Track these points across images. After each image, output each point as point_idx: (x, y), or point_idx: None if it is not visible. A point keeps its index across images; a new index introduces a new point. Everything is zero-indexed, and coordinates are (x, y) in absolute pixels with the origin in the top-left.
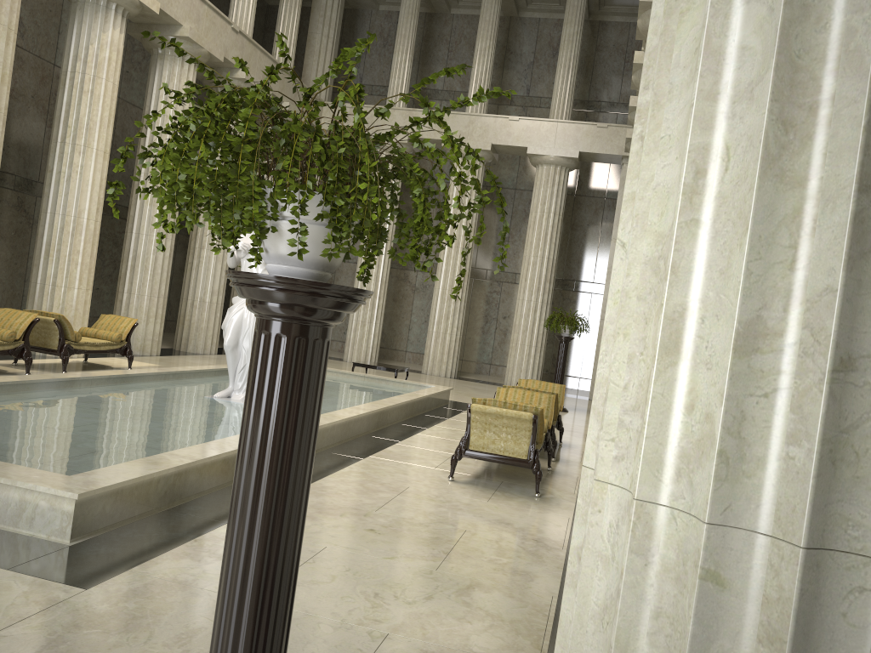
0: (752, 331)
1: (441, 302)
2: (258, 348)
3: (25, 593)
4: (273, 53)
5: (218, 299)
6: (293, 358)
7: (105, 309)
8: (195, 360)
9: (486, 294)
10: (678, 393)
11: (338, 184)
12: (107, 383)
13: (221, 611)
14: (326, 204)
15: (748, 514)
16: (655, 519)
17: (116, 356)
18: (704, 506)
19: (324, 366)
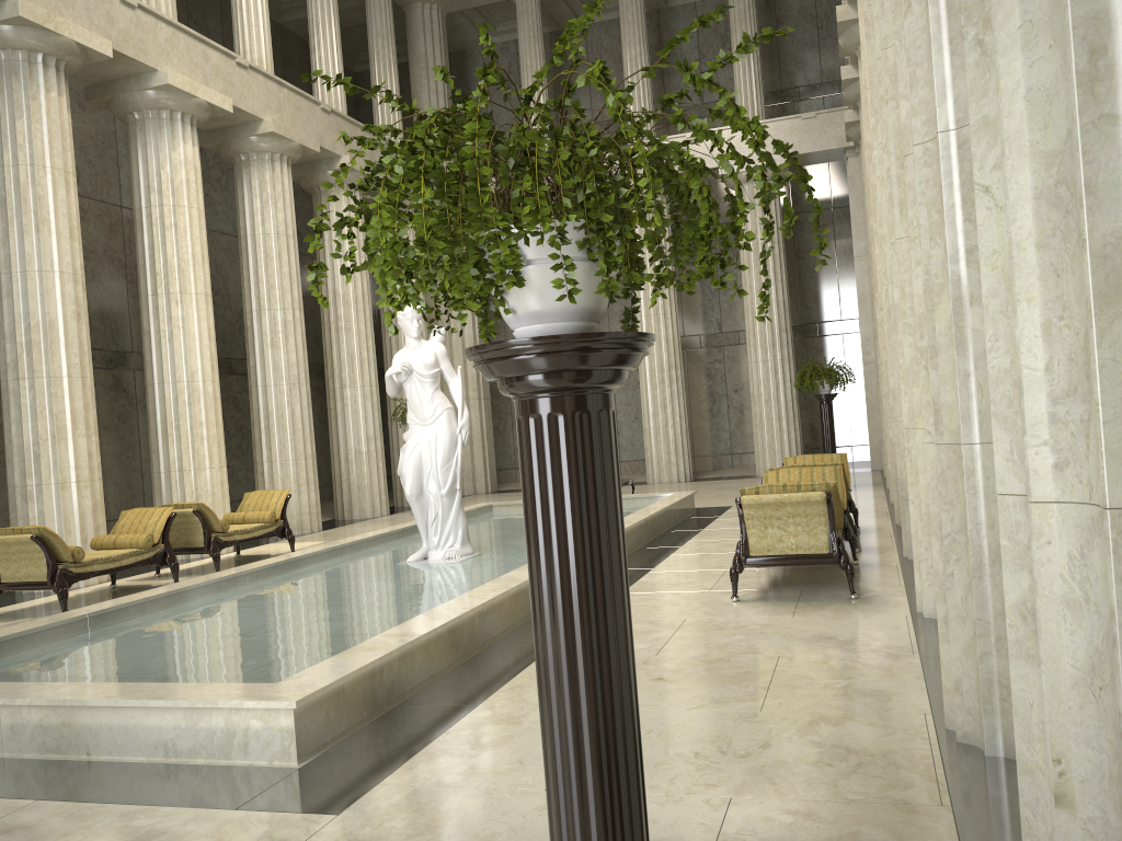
0: None
1: (651, 388)
2: (528, 438)
3: (268, 833)
4: None
5: (376, 446)
6: (576, 440)
7: (243, 490)
8: (366, 526)
9: (705, 366)
10: None
11: (599, 195)
12: (275, 572)
13: (556, 786)
14: (589, 225)
15: None
16: None
17: (271, 542)
18: None
19: (615, 444)
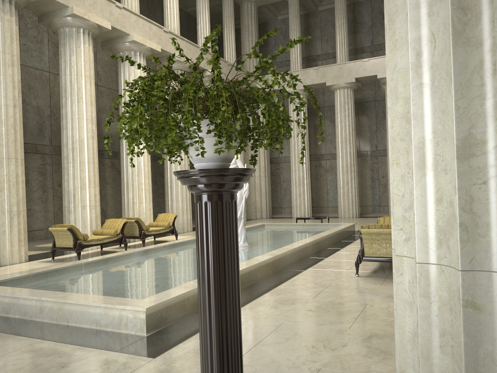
0: (467, 143)
1: (342, 174)
2: (196, 211)
3: (124, 363)
4: (224, 57)
5: None
6: (215, 213)
7: (163, 211)
8: None
9: (369, 165)
10: (431, 192)
11: (215, 111)
12: (164, 249)
13: (202, 360)
14: (211, 124)
15: (487, 261)
16: (431, 274)
17: (170, 235)
18: (457, 260)
19: (235, 215)
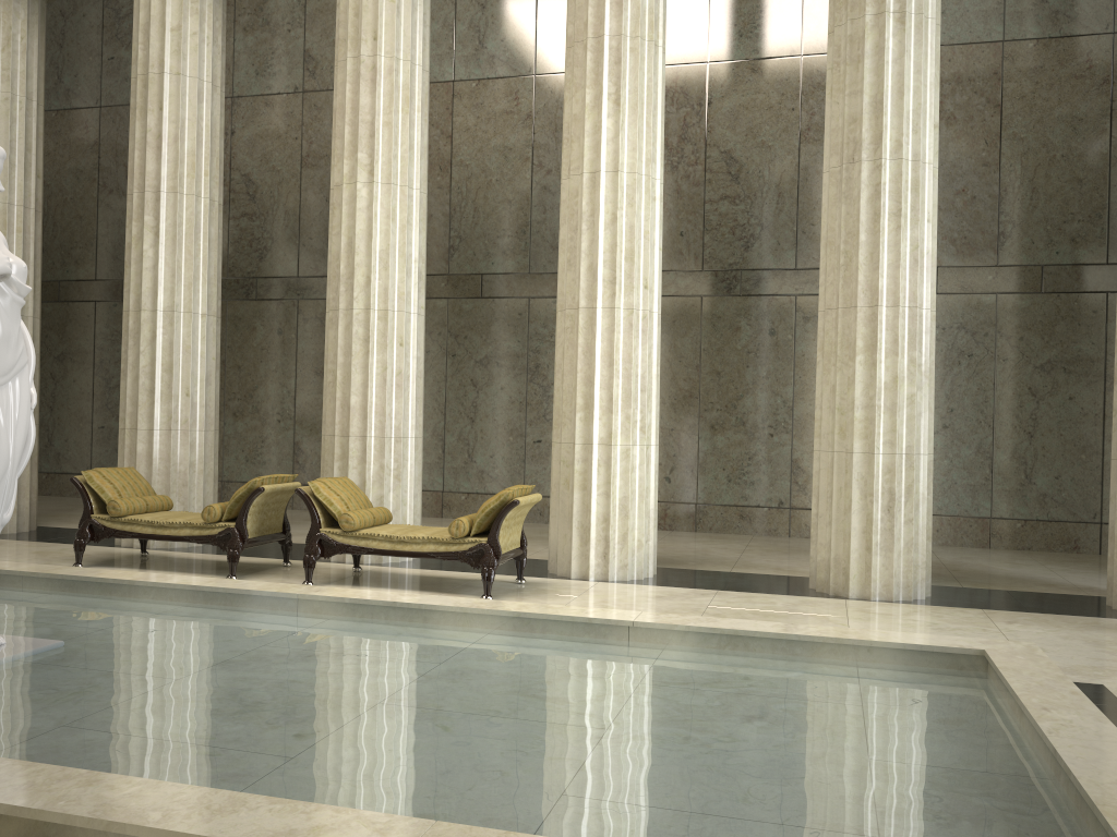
0: None
1: None
2: None
3: None
4: None
5: None
6: None
7: None
8: None
9: None
10: None
11: None
12: None
13: None
14: None
15: None
16: None
17: None
18: None
19: None
